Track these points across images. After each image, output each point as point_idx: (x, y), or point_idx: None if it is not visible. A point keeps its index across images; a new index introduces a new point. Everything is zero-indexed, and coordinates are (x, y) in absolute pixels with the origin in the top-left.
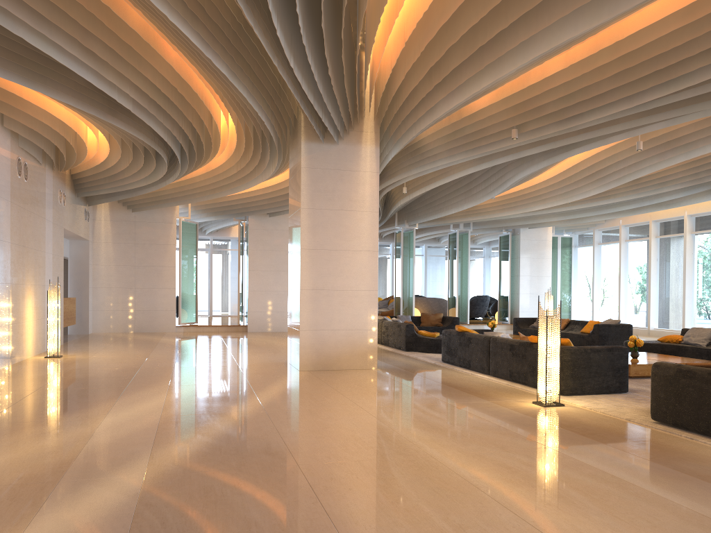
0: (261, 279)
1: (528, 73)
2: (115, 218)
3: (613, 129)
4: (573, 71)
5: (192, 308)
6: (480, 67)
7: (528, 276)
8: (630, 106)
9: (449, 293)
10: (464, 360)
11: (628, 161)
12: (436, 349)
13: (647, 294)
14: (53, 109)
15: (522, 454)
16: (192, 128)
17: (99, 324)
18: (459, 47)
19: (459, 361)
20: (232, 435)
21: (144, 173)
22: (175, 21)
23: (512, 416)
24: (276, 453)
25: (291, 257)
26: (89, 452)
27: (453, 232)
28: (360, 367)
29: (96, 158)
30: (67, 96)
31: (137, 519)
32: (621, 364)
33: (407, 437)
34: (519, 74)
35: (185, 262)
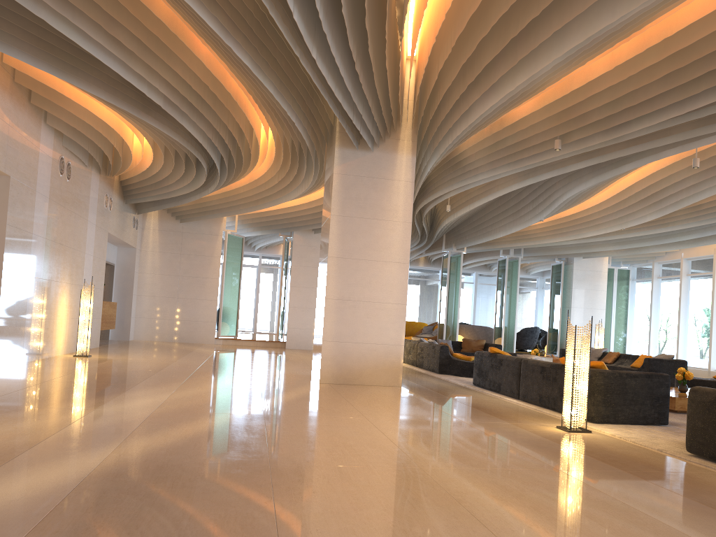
0: (302, 295)
1: (572, 77)
2: (163, 228)
3: (665, 141)
4: (619, 74)
5: (233, 321)
6: (513, 63)
7: (580, 308)
8: (681, 113)
9: (496, 321)
10: (494, 383)
11: (686, 183)
12: (470, 373)
13: (709, 333)
14: (95, 108)
15: (525, 474)
16: (230, 133)
17: (141, 332)
18: (492, 42)
19: (490, 384)
20: (216, 433)
21: (187, 180)
22: (189, 1)
23: (528, 438)
24: (253, 452)
25: (321, 266)
26: (60, 437)
27: (502, 258)
28: (383, 383)
29: (142, 164)
30: (100, 89)
31: (66, 502)
32: (661, 393)
33: (403, 449)
34: (559, 76)
35: (229, 275)
